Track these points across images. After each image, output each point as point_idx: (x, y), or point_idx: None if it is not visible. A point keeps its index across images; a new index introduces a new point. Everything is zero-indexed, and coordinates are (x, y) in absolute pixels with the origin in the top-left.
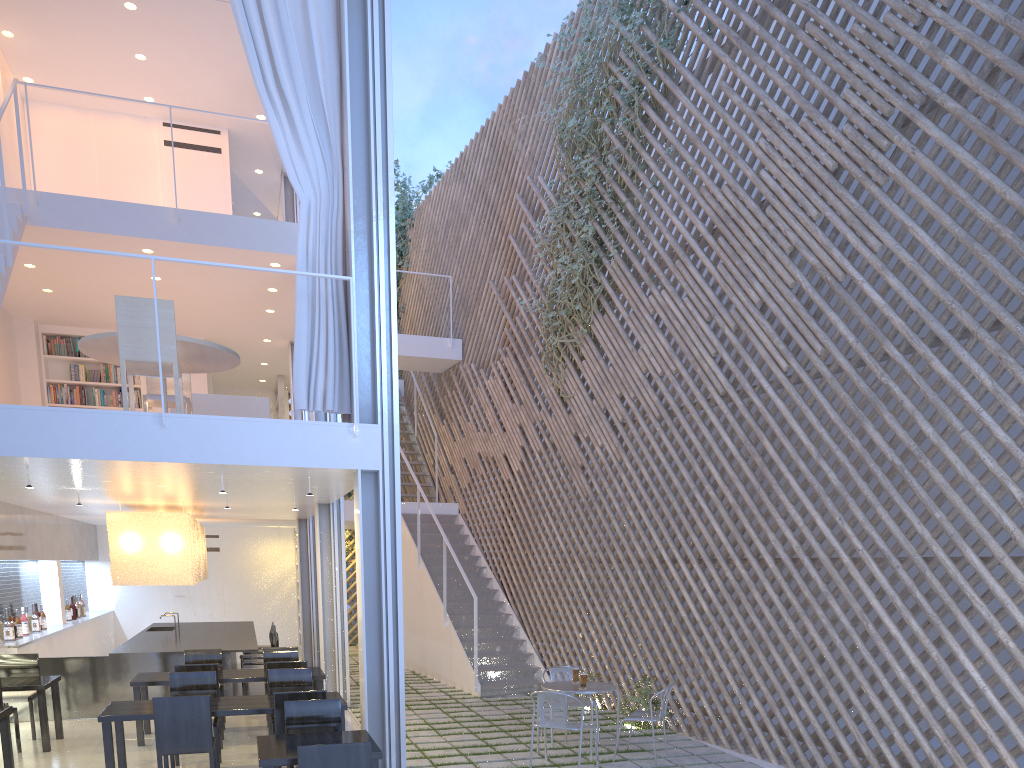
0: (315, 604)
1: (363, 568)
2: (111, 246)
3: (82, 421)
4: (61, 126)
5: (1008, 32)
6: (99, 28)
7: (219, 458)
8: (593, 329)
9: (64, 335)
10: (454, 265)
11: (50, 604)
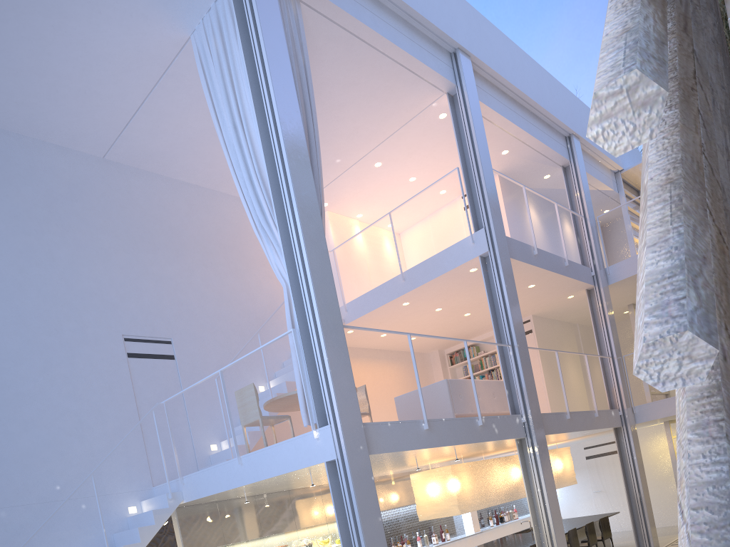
0: (640, 497)
1: (340, 535)
2: (389, 311)
3: (217, 471)
4: (416, 236)
5: None
6: (381, 183)
7: (264, 475)
8: None
9: (458, 350)
10: None
11: (466, 520)
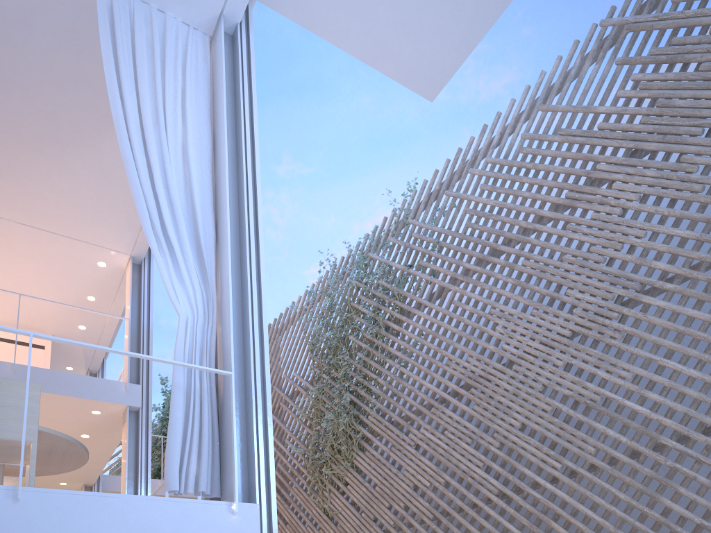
0: None
1: None
2: None
3: None
4: None
5: (698, 246)
6: None
7: None
8: (356, 462)
9: None
10: None
11: None
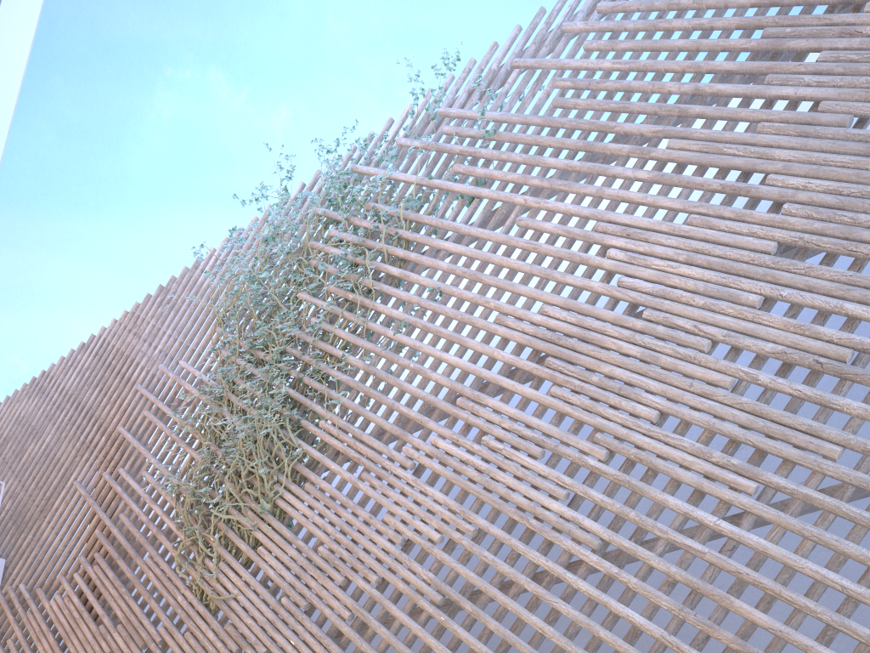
0: None
1: None
2: None
3: None
4: None
5: None
6: None
7: None
8: (283, 503)
9: None
10: (8, 481)
11: None
